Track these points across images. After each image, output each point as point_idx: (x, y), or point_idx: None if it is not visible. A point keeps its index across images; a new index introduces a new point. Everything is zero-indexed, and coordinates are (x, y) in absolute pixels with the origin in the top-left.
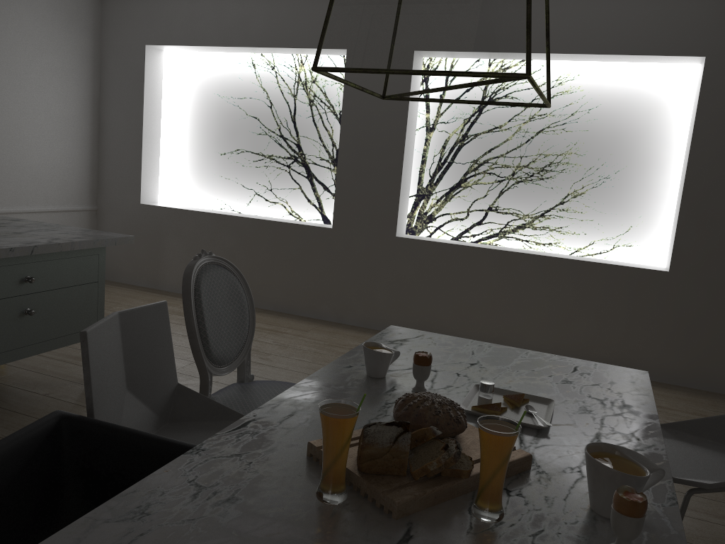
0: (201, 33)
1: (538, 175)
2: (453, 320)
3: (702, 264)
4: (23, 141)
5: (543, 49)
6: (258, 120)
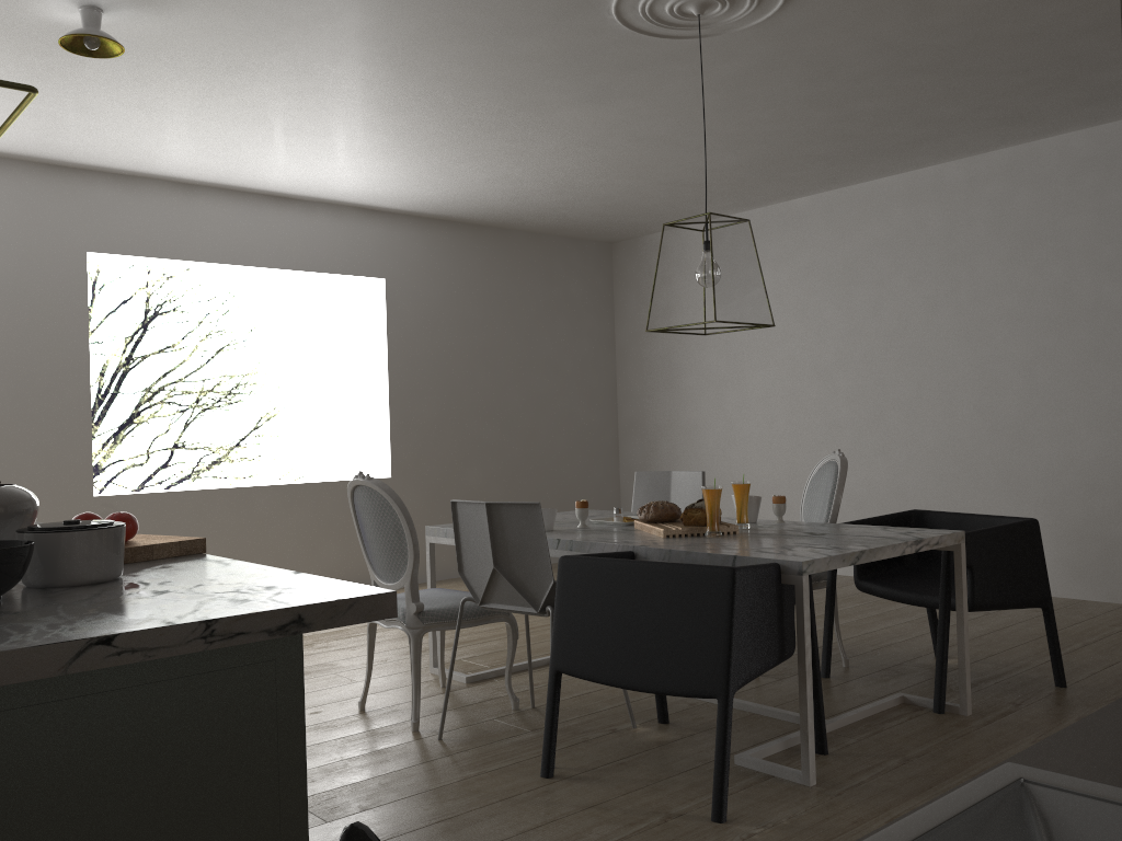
0: None
1: (226, 399)
2: None
3: (414, 465)
4: None
5: (245, 262)
6: None
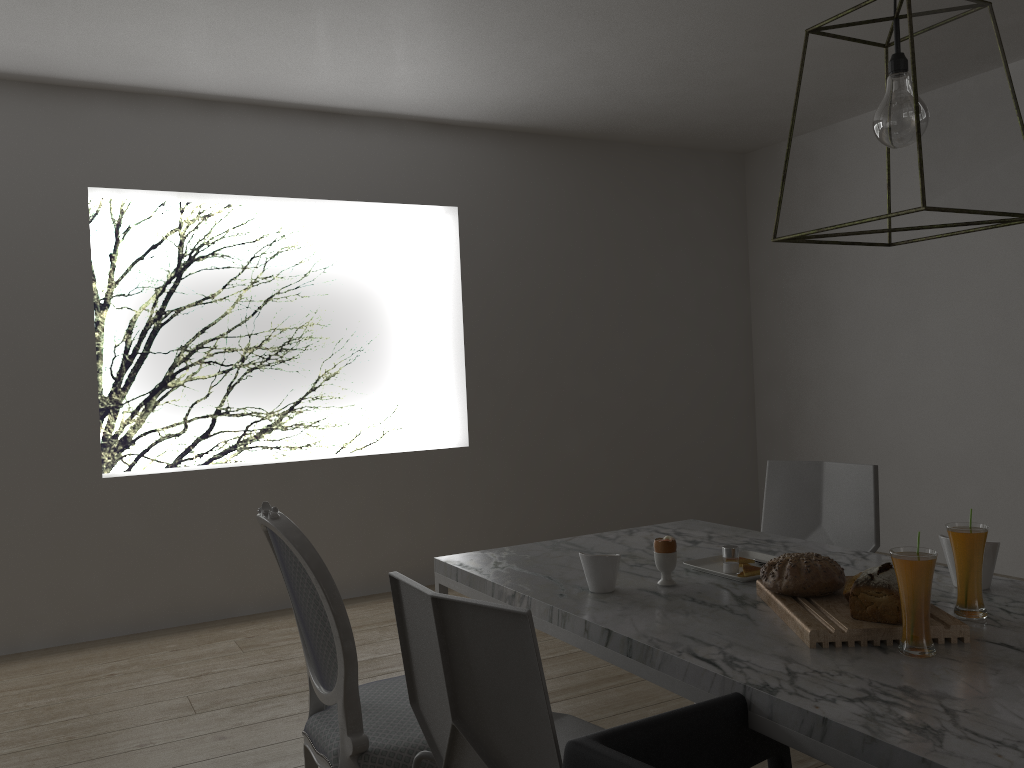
0: None
1: (277, 356)
2: (222, 582)
3: (497, 431)
4: None
5: (283, 193)
6: None
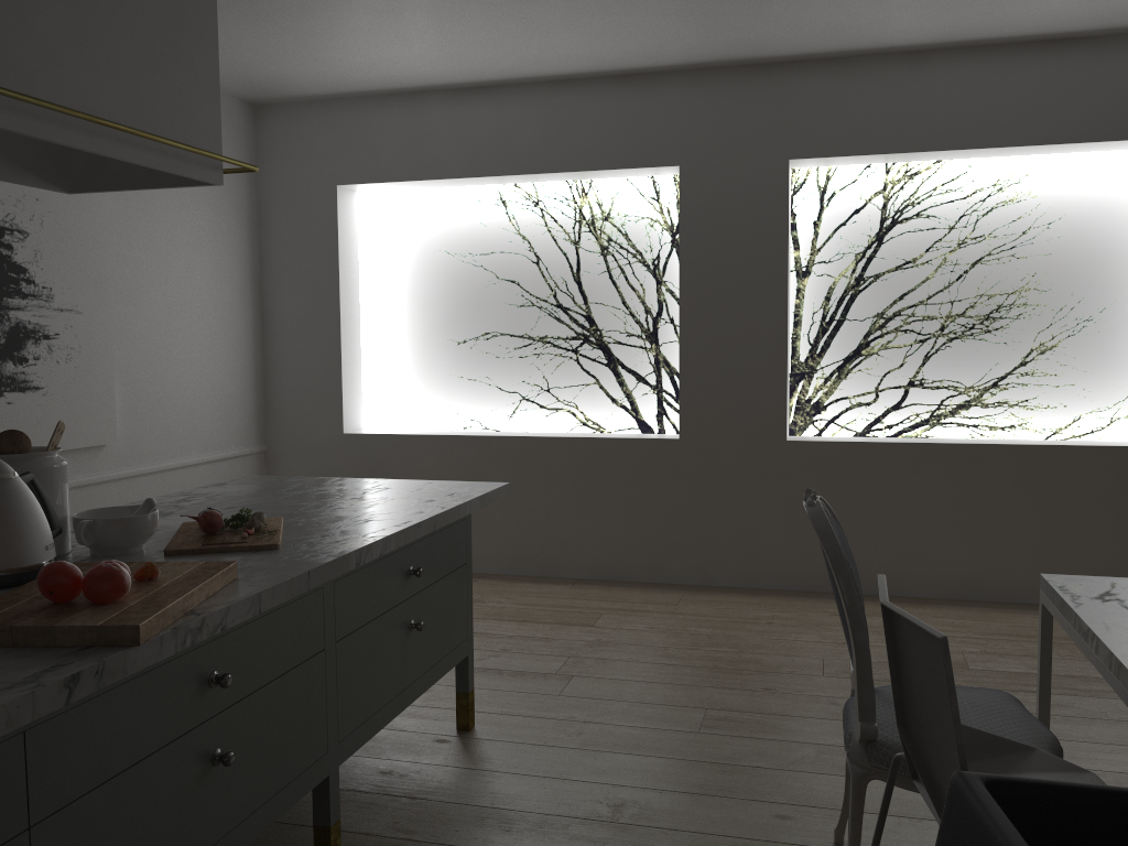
0: (432, 160)
1: (981, 326)
2: (894, 559)
3: None
4: (172, 352)
5: (993, 143)
6: (518, 284)
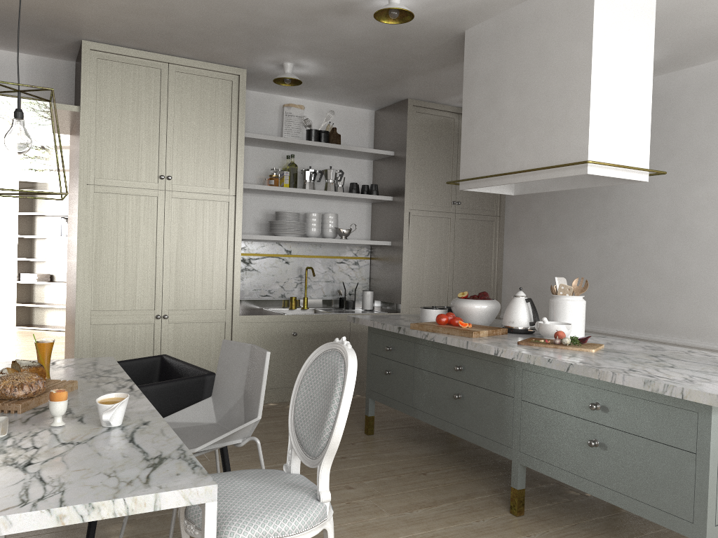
0: None
1: None
2: None
3: None
4: None
5: None
6: None
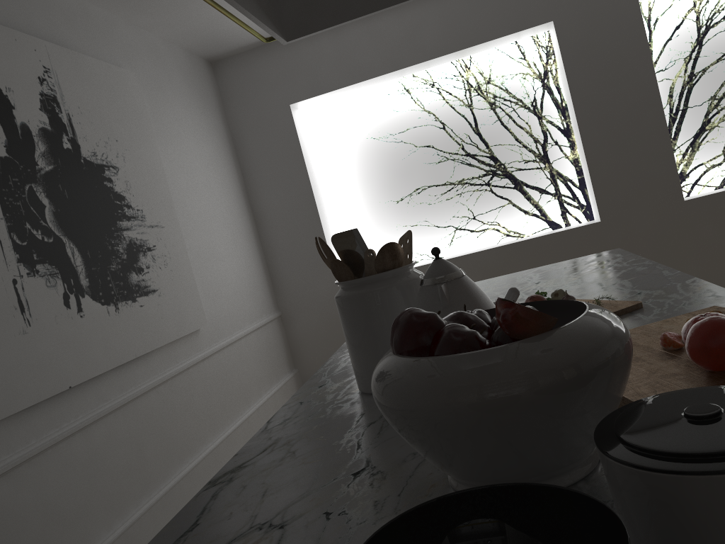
0: (359, 67)
1: None
2: None
3: None
4: (216, 251)
5: None
6: (432, 147)
